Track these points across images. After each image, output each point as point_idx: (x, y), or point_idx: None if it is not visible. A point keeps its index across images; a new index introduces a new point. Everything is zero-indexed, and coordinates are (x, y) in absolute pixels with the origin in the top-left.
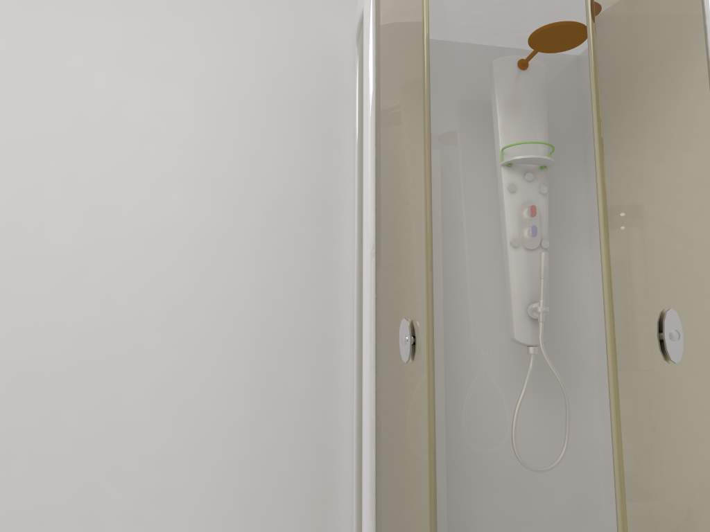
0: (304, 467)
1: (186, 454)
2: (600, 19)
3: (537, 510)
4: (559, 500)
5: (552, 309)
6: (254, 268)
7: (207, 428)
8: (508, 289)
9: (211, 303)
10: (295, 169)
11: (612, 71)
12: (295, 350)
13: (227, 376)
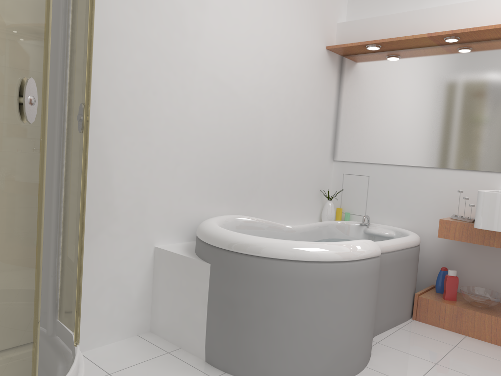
0: None
1: None
2: None
3: None
4: None
5: None
6: None
7: None
8: None
9: None
10: None
11: None
12: None
13: None
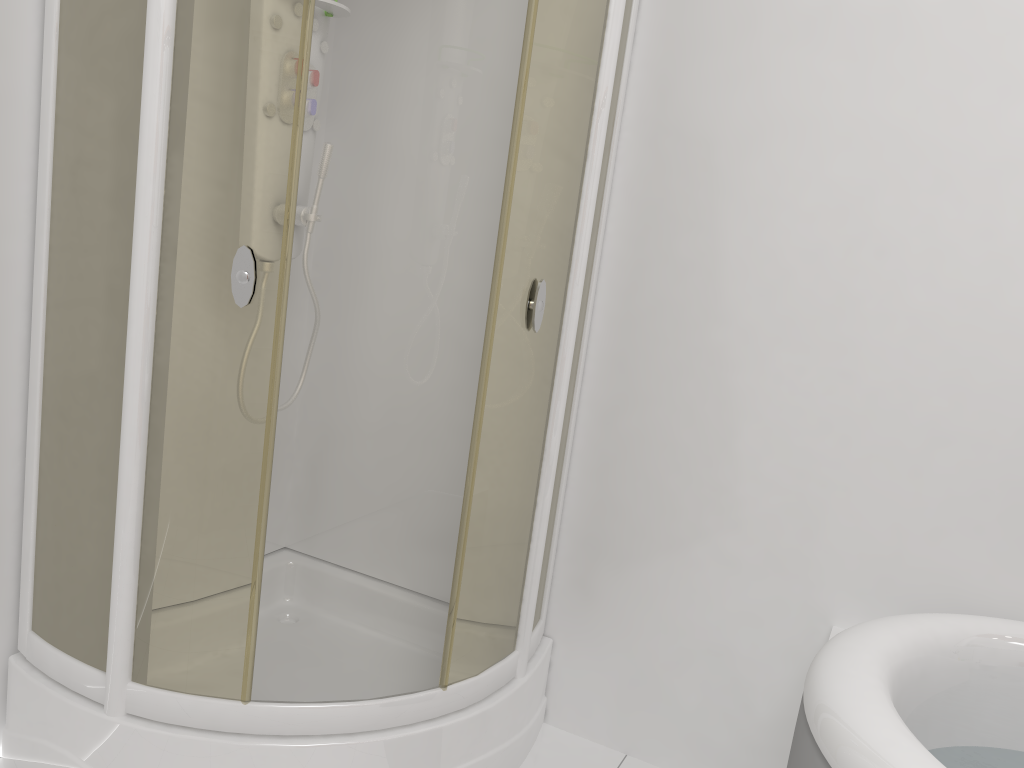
0: None
1: None
2: None
3: None
4: None
5: None
6: None
7: None
8: None
9: None
10: None
11: (549, 0)
12: None
13: None
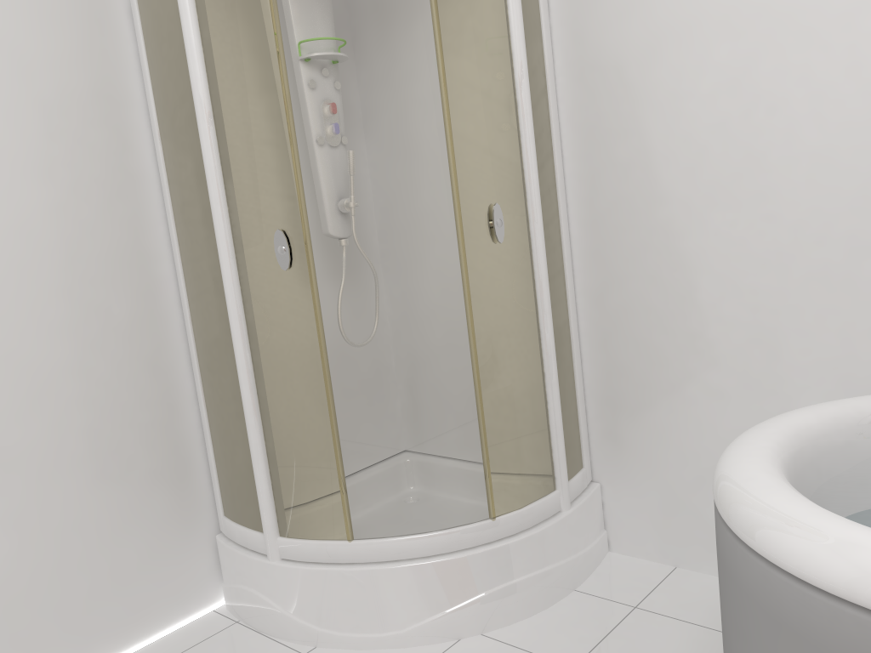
0: (144, 392)
1: (14, 409)
2: None
3: (348, 381)
4: (363, 368)
5: None
6: (43, 185)
7: (31, 376)
8: (318, 186)
9: (1, 232)
10: (67, 57)
11: (447, 3)
12: (111, 274)
13: (41, 315)
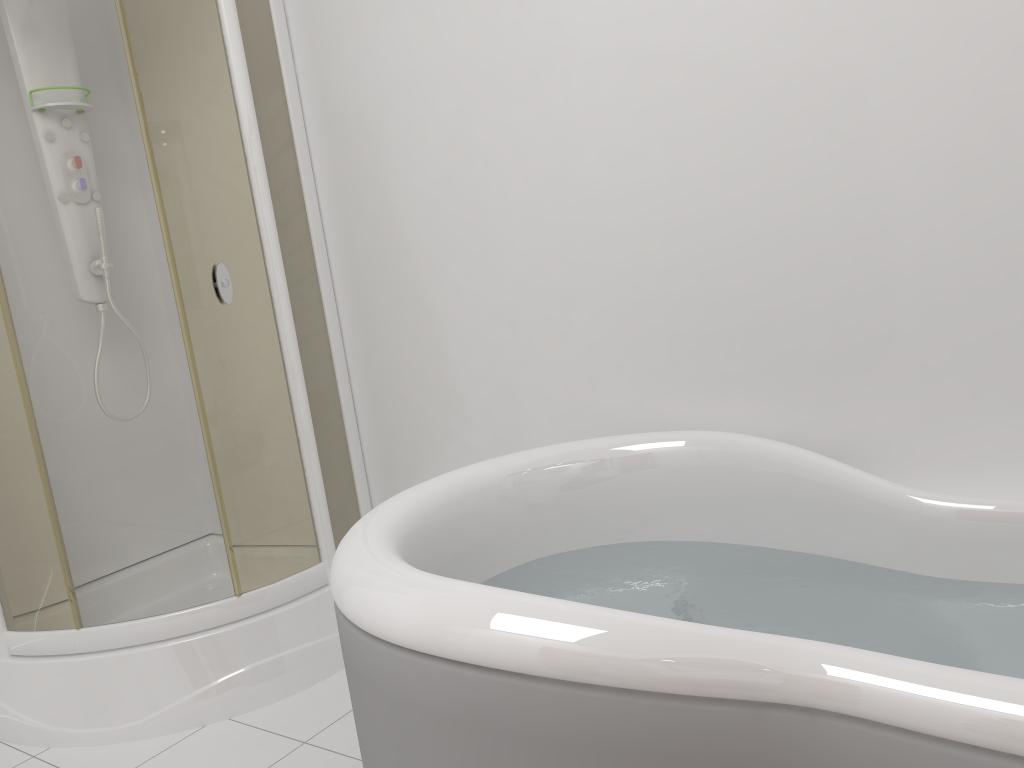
0: None
1: None
2: (128, 2)
3: (130, 460)
4: (150, 445)
5: (113, 261)
6: None
7: None
8: (65, 247)
9: None
10: None
11: (146, 56)
12: None
13: None
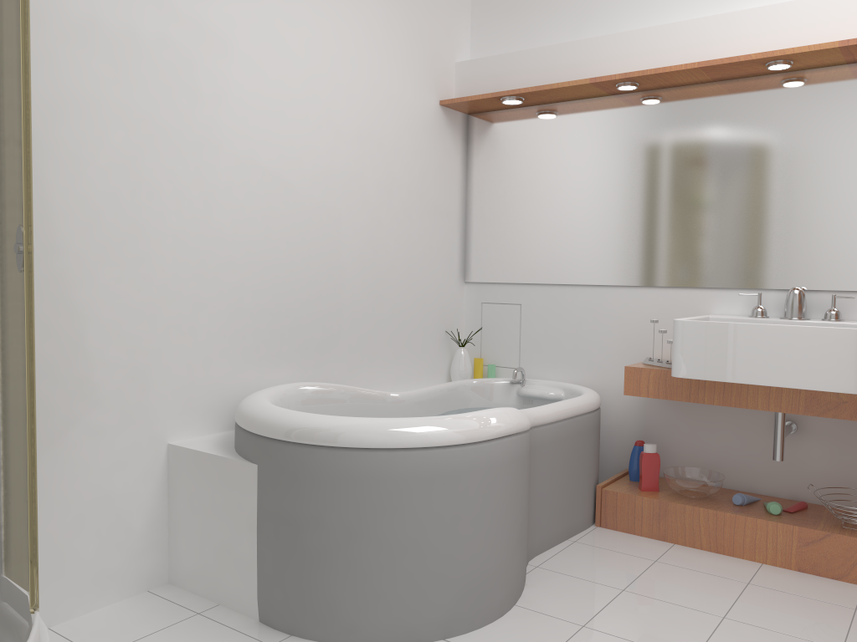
0: None
1: None
2: None
3: None
4: None
5: None
6: None
7: None
8: None
9: None
10: None
11: None
12: None
13: None
